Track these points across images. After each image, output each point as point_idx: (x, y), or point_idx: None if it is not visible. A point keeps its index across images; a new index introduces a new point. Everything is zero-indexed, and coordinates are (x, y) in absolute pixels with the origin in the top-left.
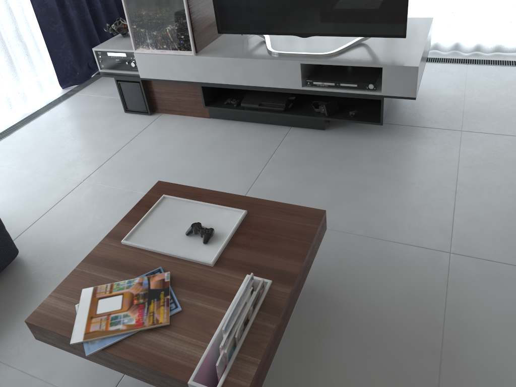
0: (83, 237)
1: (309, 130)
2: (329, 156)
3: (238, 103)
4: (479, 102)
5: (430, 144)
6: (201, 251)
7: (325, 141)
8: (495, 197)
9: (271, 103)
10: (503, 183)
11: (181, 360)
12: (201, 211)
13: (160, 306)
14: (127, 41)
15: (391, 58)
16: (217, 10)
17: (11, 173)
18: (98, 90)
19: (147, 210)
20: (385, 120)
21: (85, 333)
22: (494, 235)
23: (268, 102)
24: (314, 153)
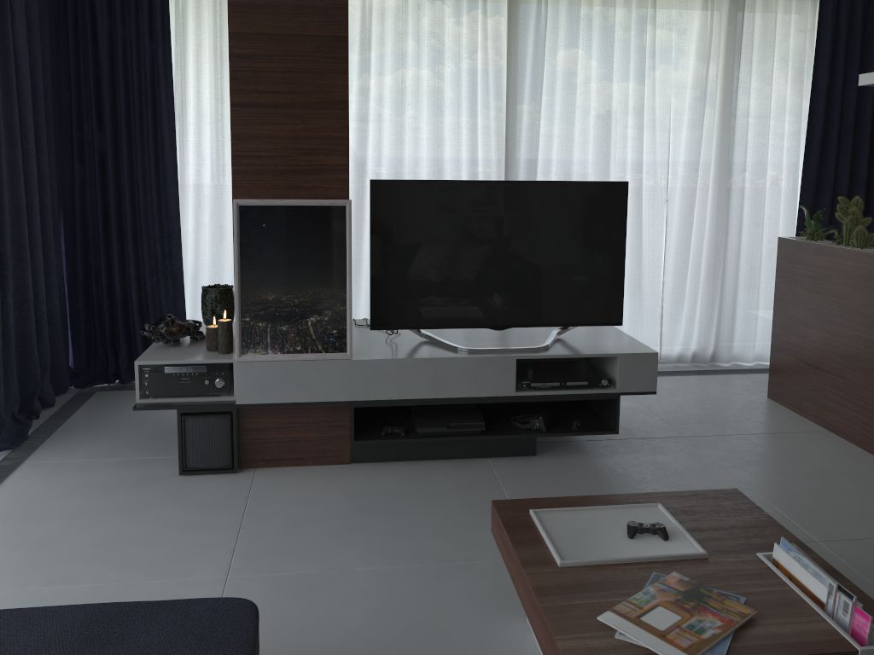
0: (339, 645)
1: (515, 458)
2: (578, 480)
3: (405, 431)
4: (668, 410)
5: (671, 453)
6: (673, 547)
7: (552, 466)
8: (790, 487)
9: (464, 423)
10: (781, 474)
11: (820, 637)
12: (607, 515)
13: (722, 601)
14: (190, 349)
15: (617, 347)
16: (375, 296)
17: (37, 596)
18: (73, 453)
19: (532, 530)
20: (592, 436)
21: (683, 650)
22: (831, 517)
23: (458, 422)
24: (555, 480)
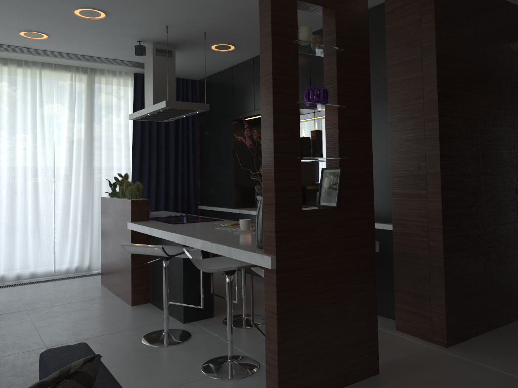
0: None
1: None
2: None
3: None
4: (32, 298)
5: (7, 319)
6: None
7: None
8: (62, 324)
9: None
10: (64, 319)
11: None
12: None
13: None
14: None
15: None
16: None
17: None
18: None
19: None
20: None
21: None
22: (68, 335)
23: None
24: None
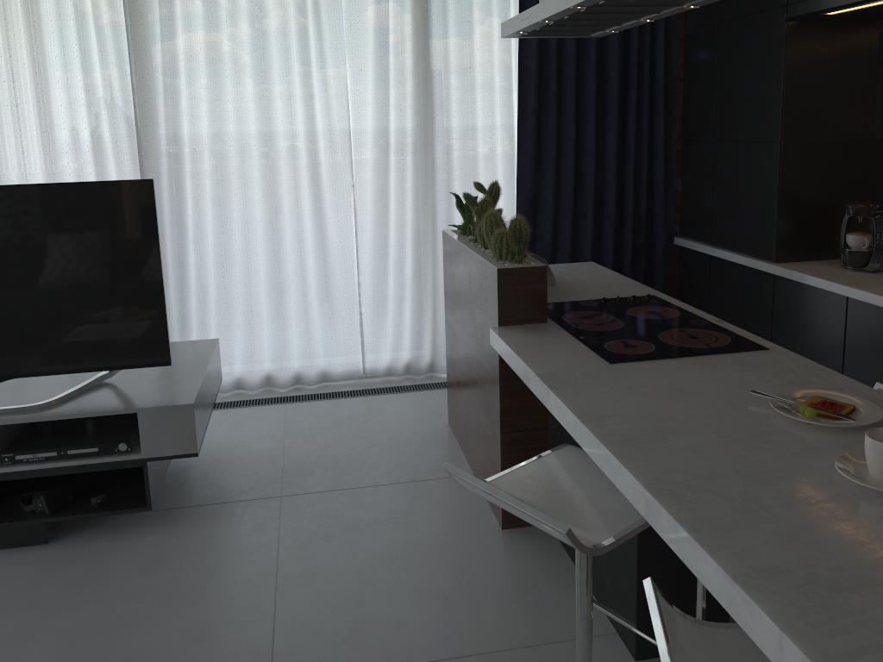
0: None
1: (15, 551)
2: (56, 586)
3: None
4: (305, 451)
5: (234, 526)
6: None
7: (48, 563)
8: (332, 579)
9: None
10: (342, 556)
11: None
12: None
13: None
14: None
15: (152, 397)
16: None
17: None
18: None
19: None
20: (161, 504)
21: None
22: (334, 636)
23: None
24: (25, 588)
